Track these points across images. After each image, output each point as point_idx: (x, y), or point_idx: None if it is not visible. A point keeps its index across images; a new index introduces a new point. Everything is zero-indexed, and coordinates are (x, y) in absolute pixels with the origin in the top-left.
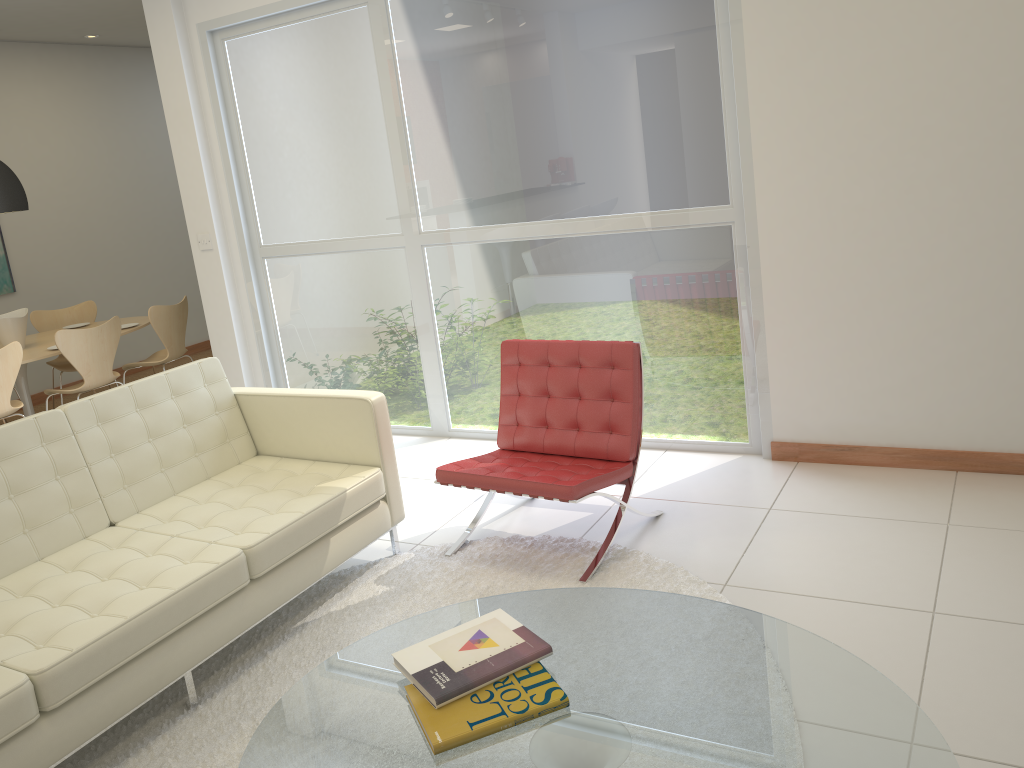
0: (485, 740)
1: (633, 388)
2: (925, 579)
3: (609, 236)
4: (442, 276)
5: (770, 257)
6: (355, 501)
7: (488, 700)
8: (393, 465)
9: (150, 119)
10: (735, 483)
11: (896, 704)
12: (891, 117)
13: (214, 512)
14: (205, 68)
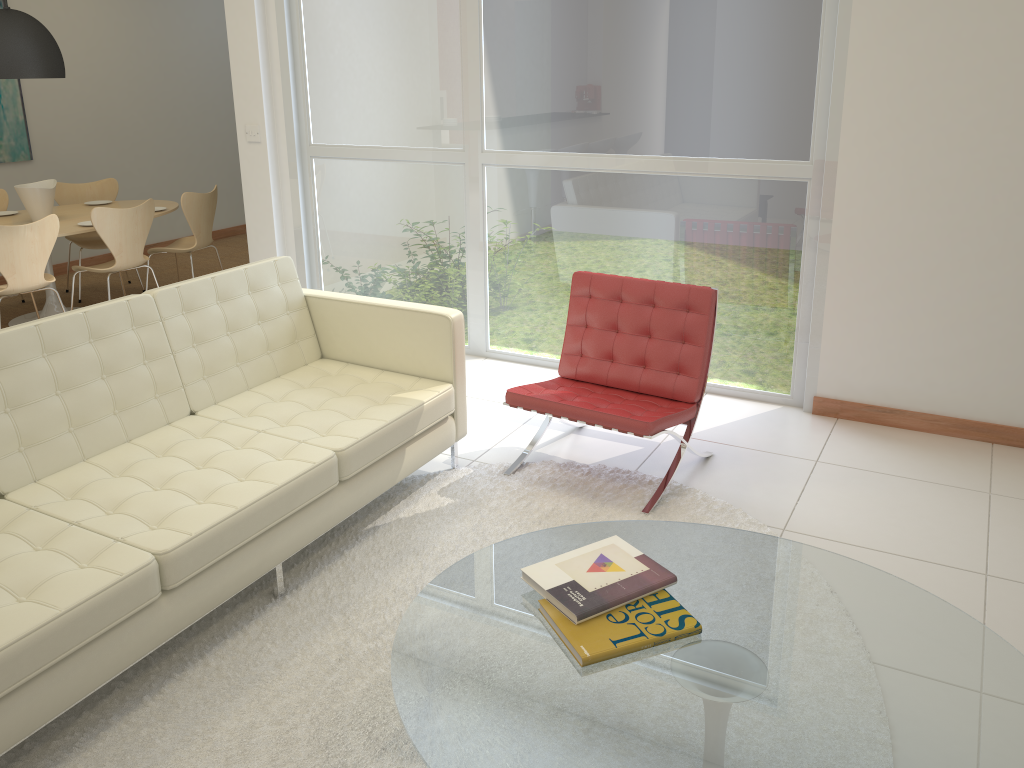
0: (627, 657)
1: (706, 333)
2: (974, 543)
3: (680, 178)
4: (500, 197)
5: (843, 218)
6: (430, 414)
7: (624, 621)
8: (463, 383)
9: None
10: (779, 433)
11: (1011, 660)
12: (990, 94)
13: (294, 411)
14: None
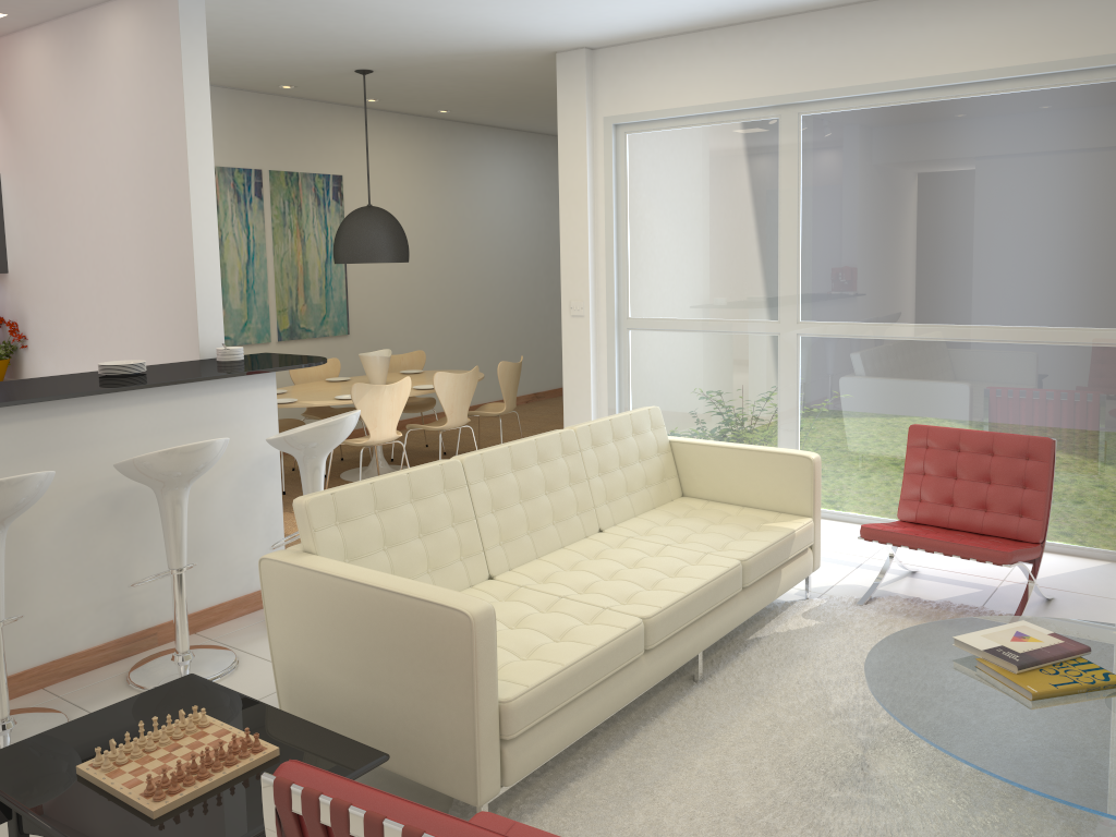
0: (1066, 697)
1: (1047, 478)
2: None
3: (996, 345)
4: (813, 364)
5: None
6: (798, 542)
7: (1056, 674)
8: (819, 518)
9: (469, 190)
10: (1115, 583)
11: None
12: None
13: (685, 532)
14: (605, 156)
